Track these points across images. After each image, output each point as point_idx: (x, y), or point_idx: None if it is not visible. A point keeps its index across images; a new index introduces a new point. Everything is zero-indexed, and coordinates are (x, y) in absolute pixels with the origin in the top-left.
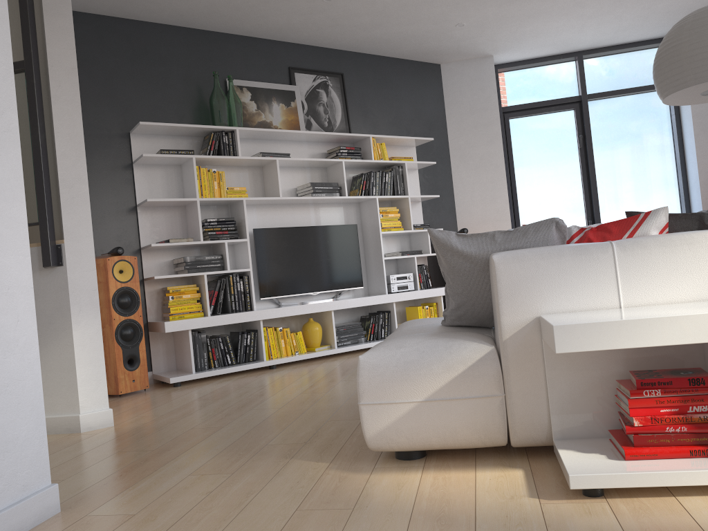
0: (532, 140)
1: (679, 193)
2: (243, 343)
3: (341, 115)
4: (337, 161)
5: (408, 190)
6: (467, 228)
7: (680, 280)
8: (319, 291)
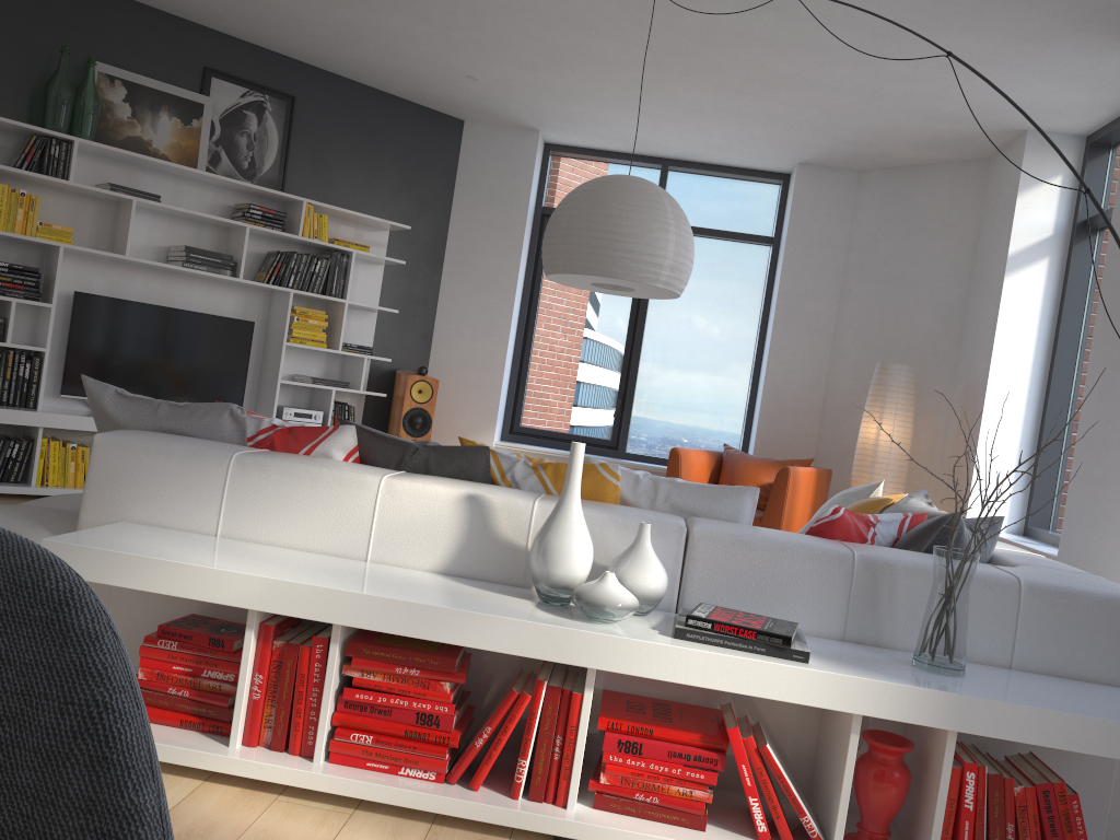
0: None
1: (747, 394)
2: (4, 453)
3: (274, 158)
4: (239, 225)
5: (348, 292)
6: (443, 367)
7: (290, 520)
8: None
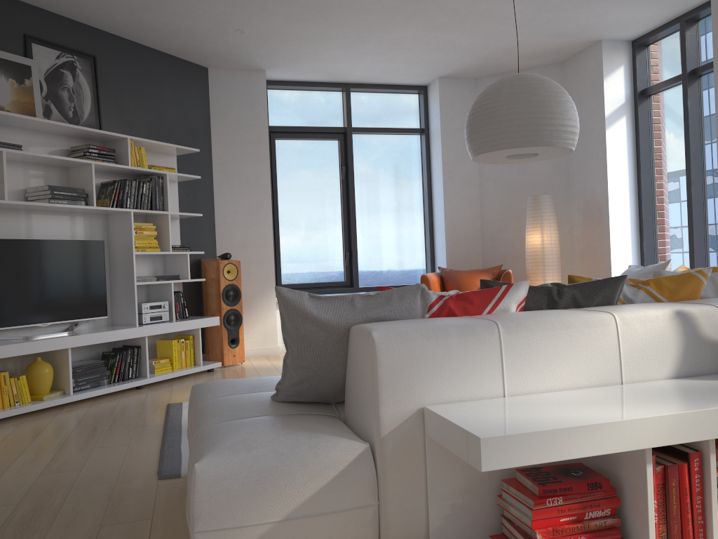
0: (296, 165)
1: (425, 233)
2: None
3: (90, 106)
4: (86, 162)
5: (168, 205)
6: (227, 252)
7: (559, 366)
8: (50, 322)
